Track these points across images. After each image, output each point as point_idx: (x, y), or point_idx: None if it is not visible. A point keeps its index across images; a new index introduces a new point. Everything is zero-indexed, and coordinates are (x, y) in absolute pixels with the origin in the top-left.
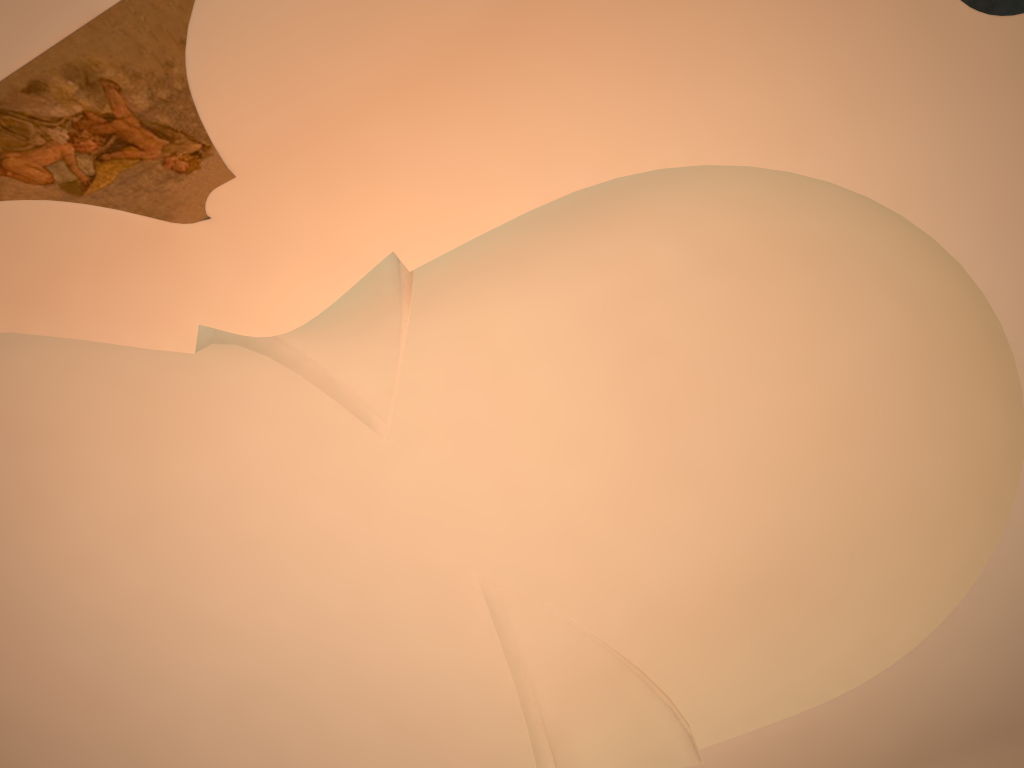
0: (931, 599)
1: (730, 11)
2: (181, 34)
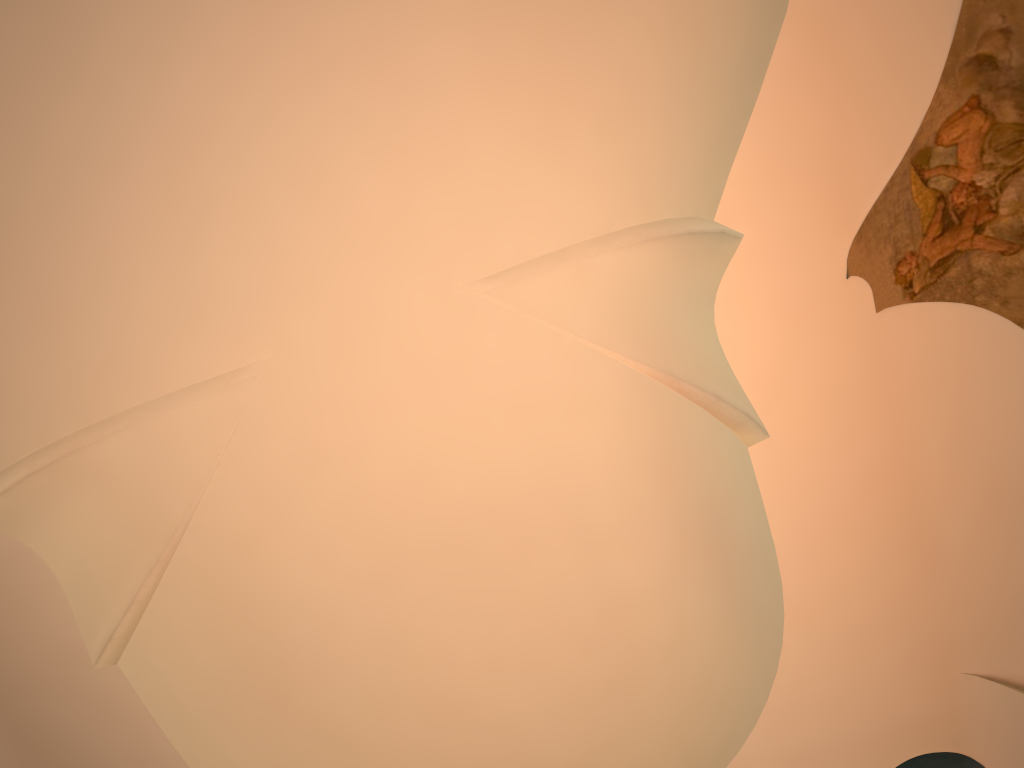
0: None
1: (880, 688)
2: None
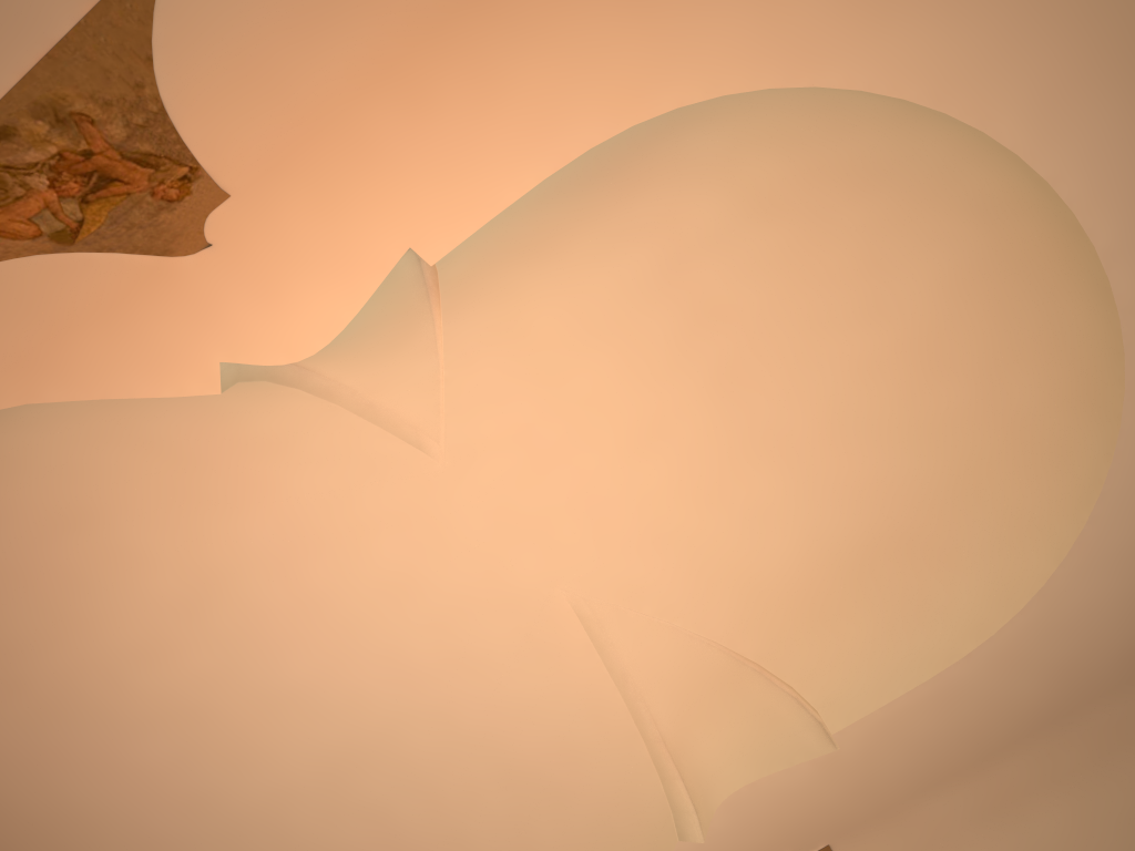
0: (1054, 530)
1: None
2: (146, 50)
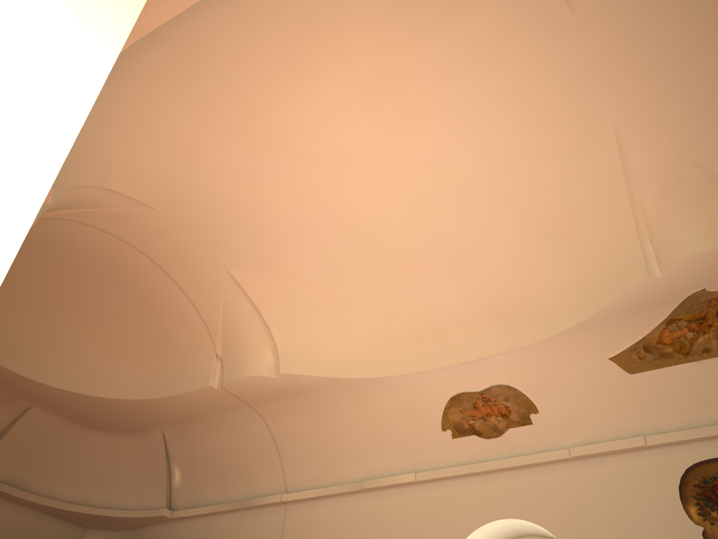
0: None
1: None
2: None
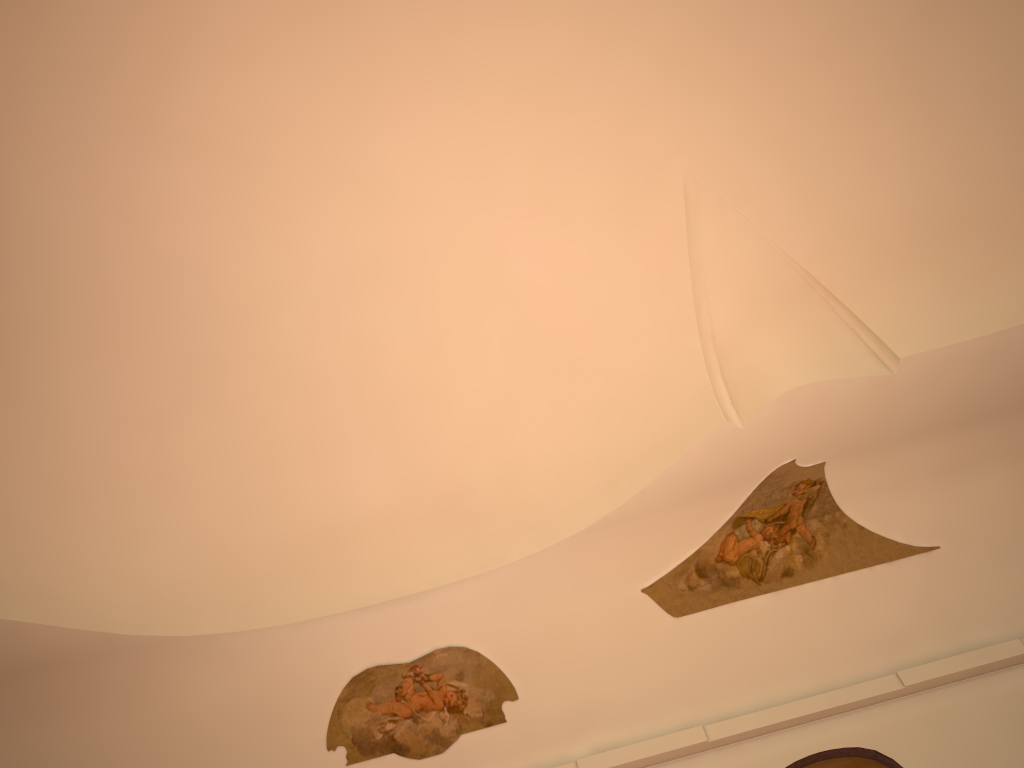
0: None
1: None
2: None
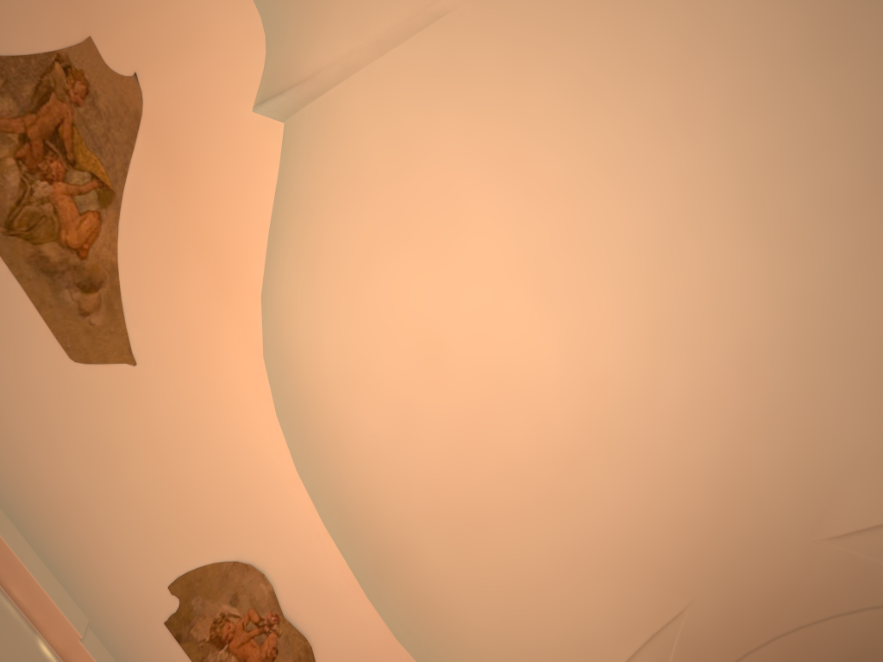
0: None
1: None
2: None
